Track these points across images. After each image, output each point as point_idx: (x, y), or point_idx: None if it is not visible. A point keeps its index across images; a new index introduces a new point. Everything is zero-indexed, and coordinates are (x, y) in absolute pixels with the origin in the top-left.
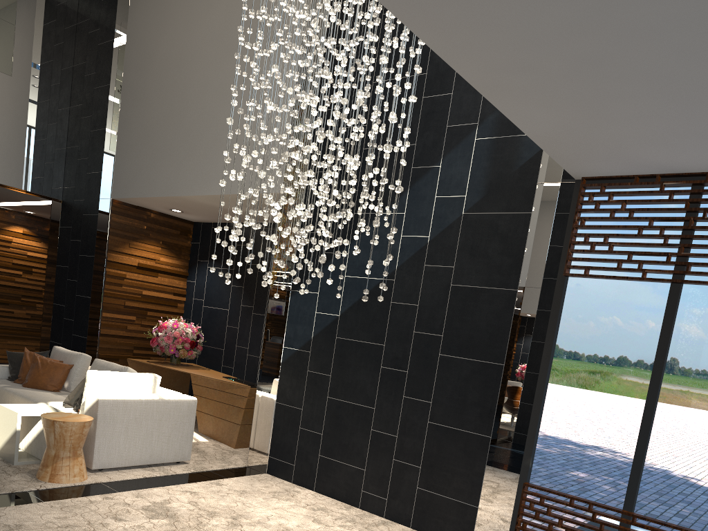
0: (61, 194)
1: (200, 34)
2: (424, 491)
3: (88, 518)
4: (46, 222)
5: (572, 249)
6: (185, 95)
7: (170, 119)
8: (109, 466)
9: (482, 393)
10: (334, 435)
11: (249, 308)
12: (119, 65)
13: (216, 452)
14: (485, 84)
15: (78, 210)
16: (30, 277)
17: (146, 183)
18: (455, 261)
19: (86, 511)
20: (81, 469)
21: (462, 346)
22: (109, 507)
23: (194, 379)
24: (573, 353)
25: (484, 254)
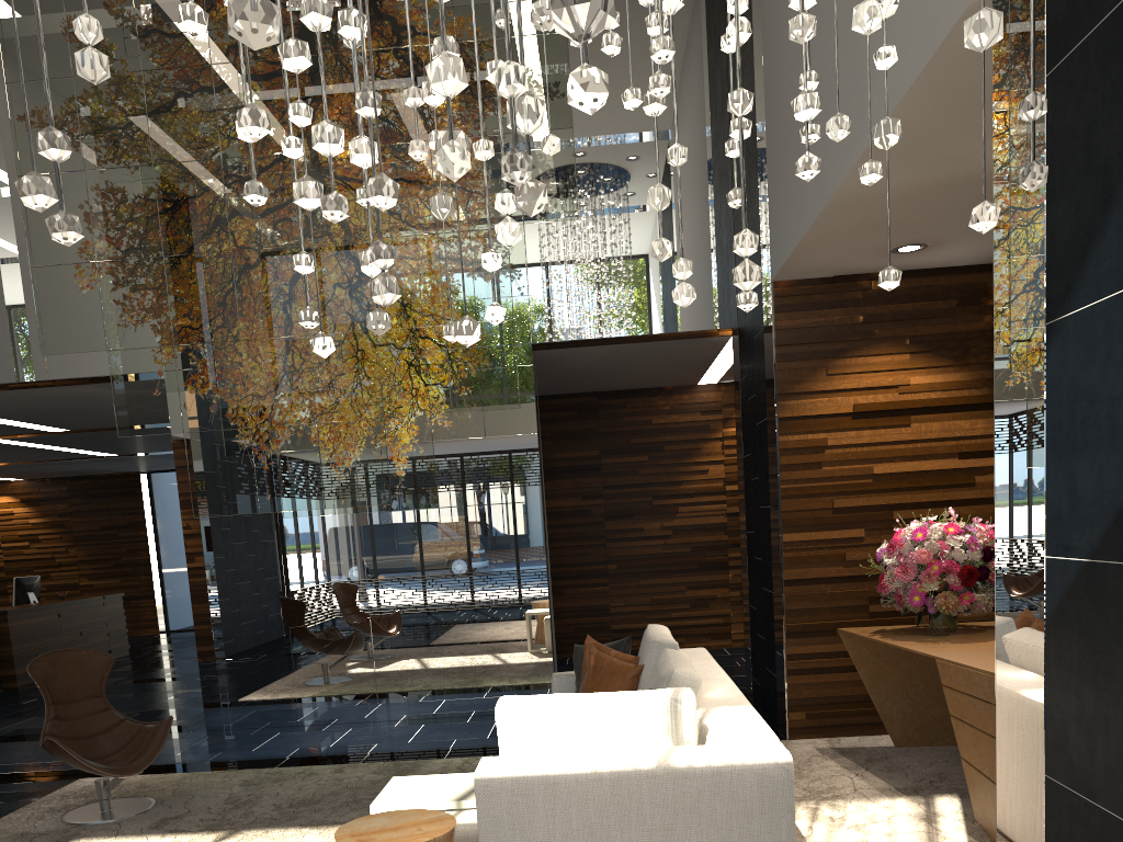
0: (734, 317)
1: None
2: None
3: None
4: None
5: None
6: None
7: None
8: None
9: None
10: None
11: None
12: None
13: None
14: None
15: (749, 335)
16: None
17: (797, 209)
18: None
19: None
20: None
21: None
22: None
23: (944, 675)
24: None
25: None
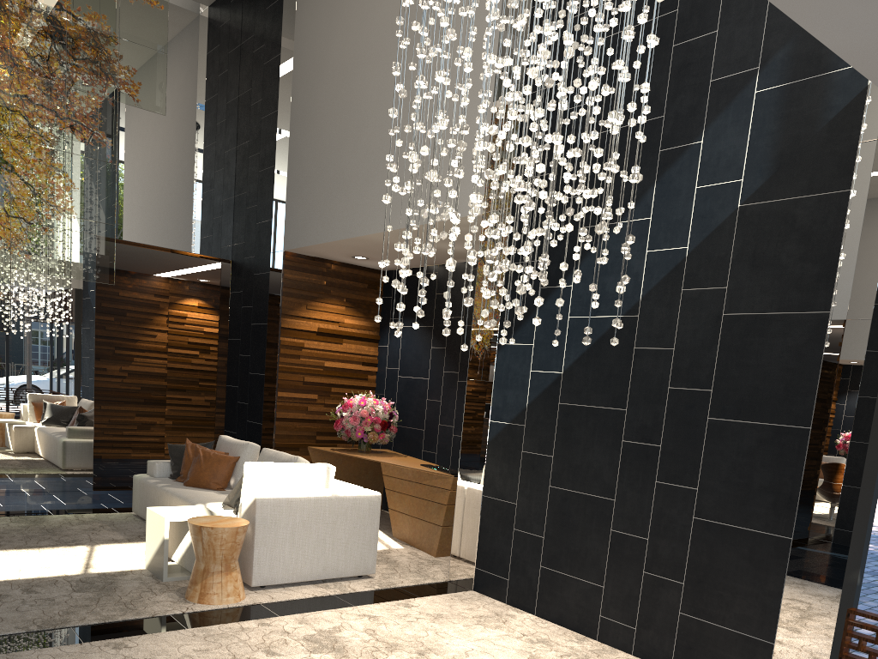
0: (230, 253)
1: (376, 24)
2: (690, 619)
3: (234, 652)
4: None
5: None
6: (361, 107)
7: (345, 140)
8: (273, 582)
9: (777, 472)
10: (560, 538)
11: (454, 374)
12: (287, 84)
13: (411, 562)
14: None
15: (248, 270)
16: (208, 357)
17: (321, 226)
18: (728, 278)
19: (234, 641)
20: (237, 586)
21: (743, 403)
22: (263, 637)
23: (385, 470)
24: None
25: (774, 263)
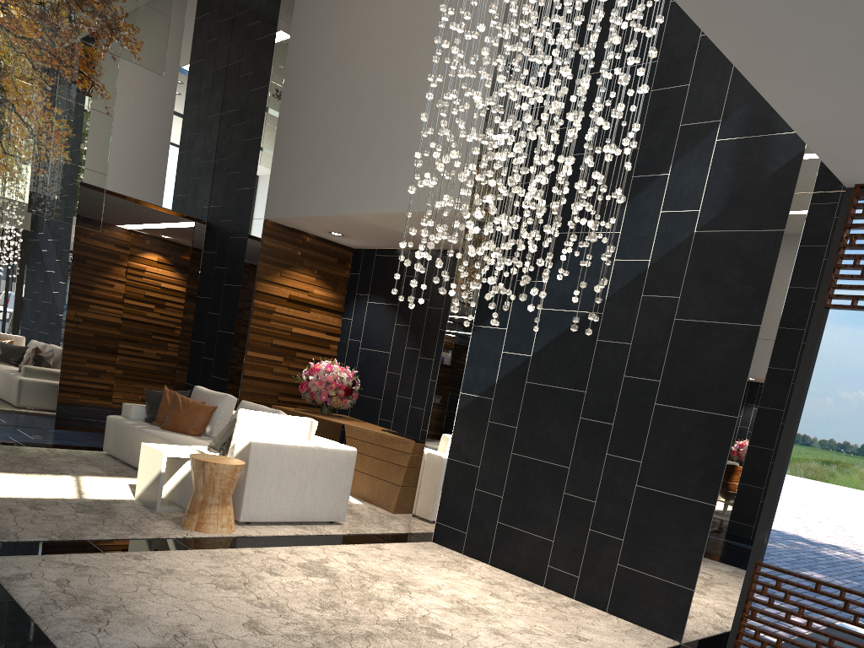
0: (206, 214)
1: (378, 23)
2: (627, 569)
3: (242, 570)
4: (183, 250)
5: (836, 275)
6: (357, 96)
7: (338, 124)
8: (258, 519)
9: (708, 451)
10: (518, 498)
11: (415, 350)
12: (281, 62)
13: (373, 516)
14: (750, 61)
15: (225, 232)
16: (163, 312)
17: (306, 200)
18: (681, 290)
19: (238, 562)
20: (230, 519)
21: (685, 393)
22: (262, 561)
23: (349, 432)
24: (830, 404)
25: (719, 282)
